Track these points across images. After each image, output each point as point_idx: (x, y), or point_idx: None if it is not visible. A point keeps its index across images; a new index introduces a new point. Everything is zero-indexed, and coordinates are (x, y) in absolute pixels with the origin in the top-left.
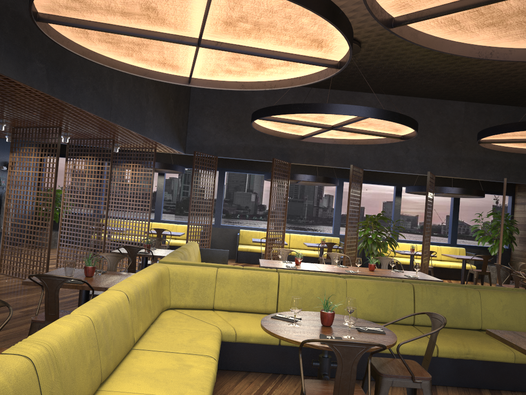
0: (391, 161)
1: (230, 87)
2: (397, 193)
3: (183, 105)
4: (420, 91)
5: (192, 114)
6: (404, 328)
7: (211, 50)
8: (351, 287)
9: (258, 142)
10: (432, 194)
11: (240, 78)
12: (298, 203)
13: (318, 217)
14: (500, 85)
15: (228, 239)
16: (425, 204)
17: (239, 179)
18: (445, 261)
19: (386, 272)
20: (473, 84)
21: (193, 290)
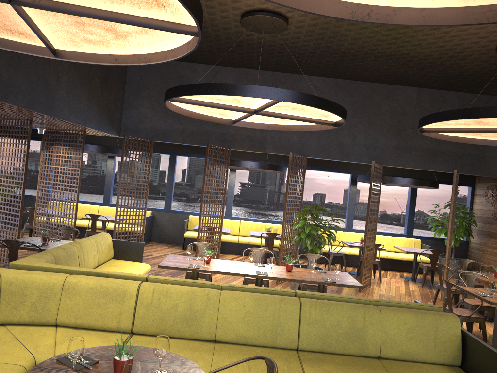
0: (336, 149)
1: (103, 61)
2: (353, 181)
3: (116, 86)
4: (368, 75)
5: (128, 95)
6: (282, 356)
7: (41, 10)
8: (224, 303)
9: (196, 126)
10: (379, 184)
11: (110, 50)
12: (259, 188)
13: (279, 203)
14: (450, 69)
15: (178, 224)
16: (369, 195)
17: (201, 163)
18: (399, 252)
19: (303, 274)
20: (422, 68)
21: (31, 303)
